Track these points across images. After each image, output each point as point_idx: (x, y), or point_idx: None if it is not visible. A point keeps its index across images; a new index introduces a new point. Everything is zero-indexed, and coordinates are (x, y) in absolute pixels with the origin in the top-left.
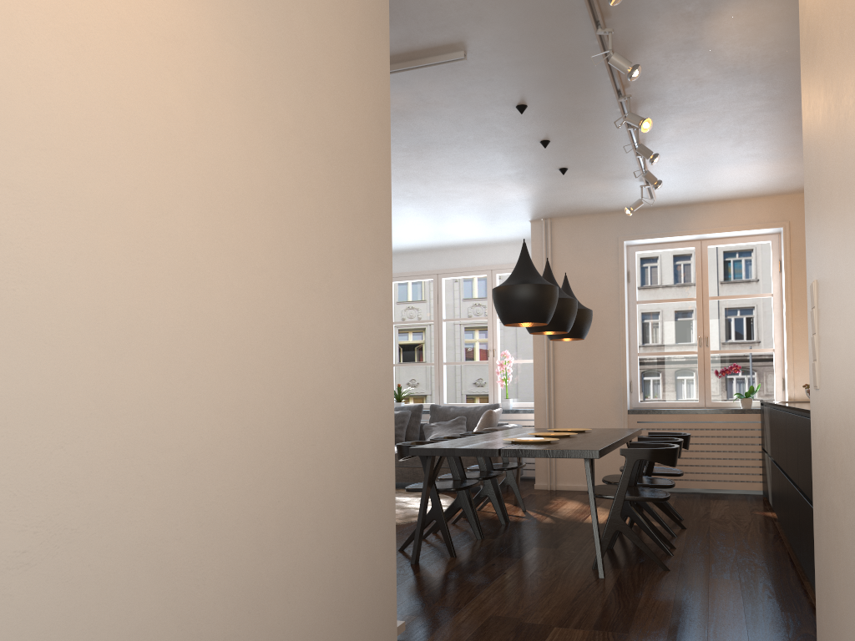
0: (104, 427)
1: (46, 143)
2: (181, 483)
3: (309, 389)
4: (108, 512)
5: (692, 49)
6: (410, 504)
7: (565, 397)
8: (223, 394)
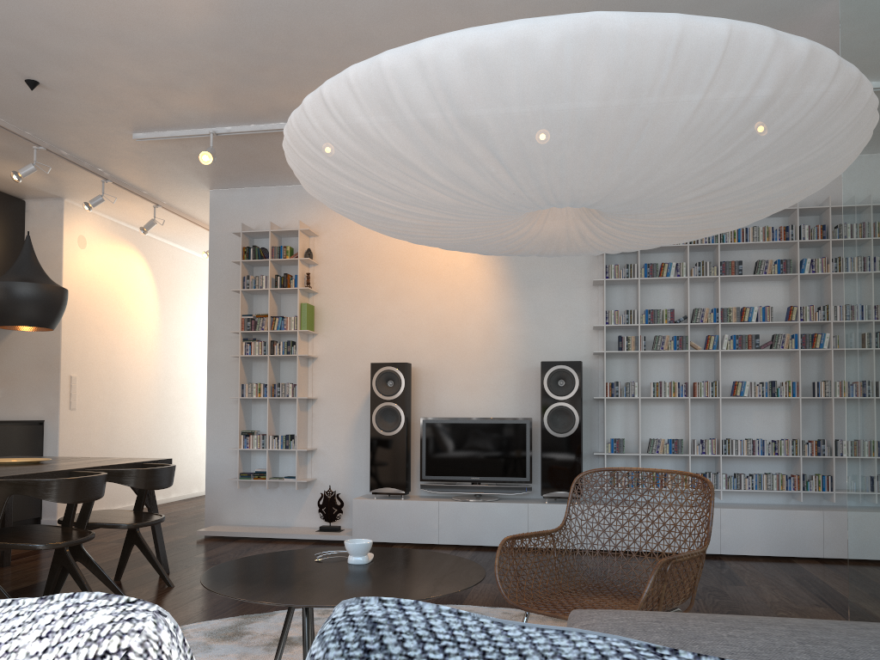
0: None
1: None
2: None
3: None
4: None
5: None
6: None
7: None
8: None
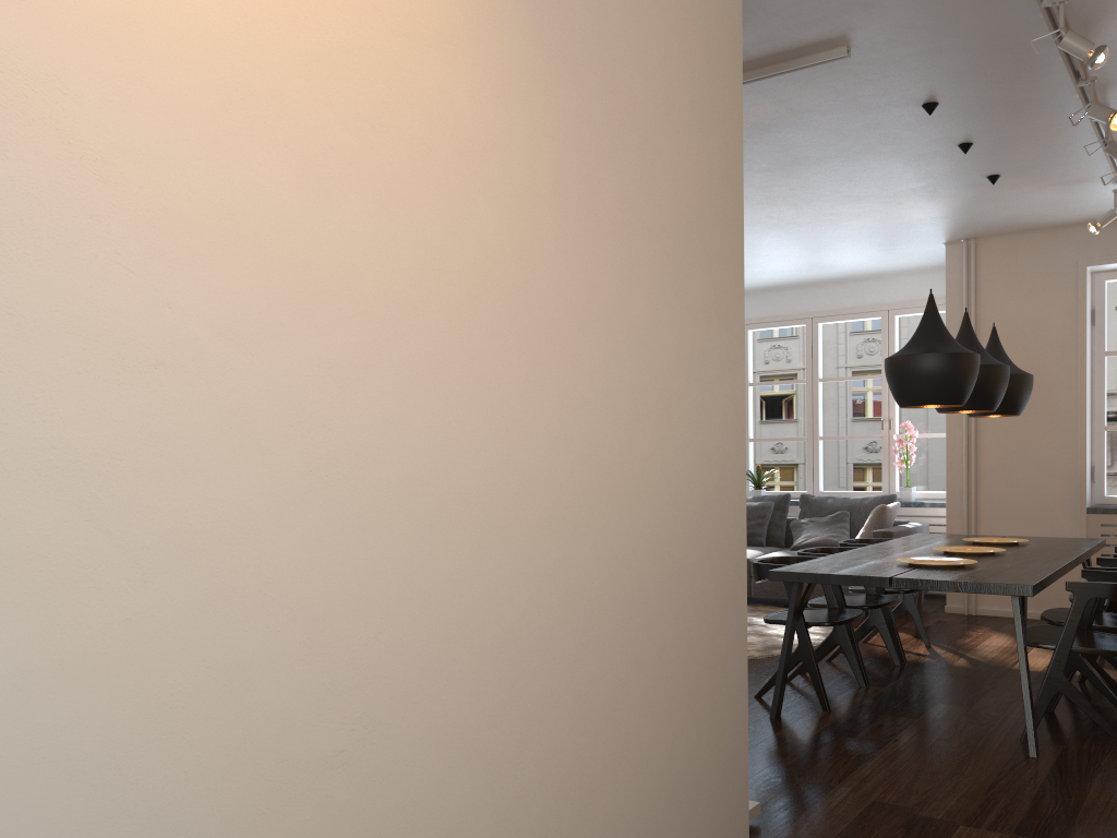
0: (417, 610)
1: (354, 308)
2: (496, 663)
3: (640, 536)
4: (422, 703)
5: None
6: (771, 629)
7: (992, 489)
8: (541, 556)
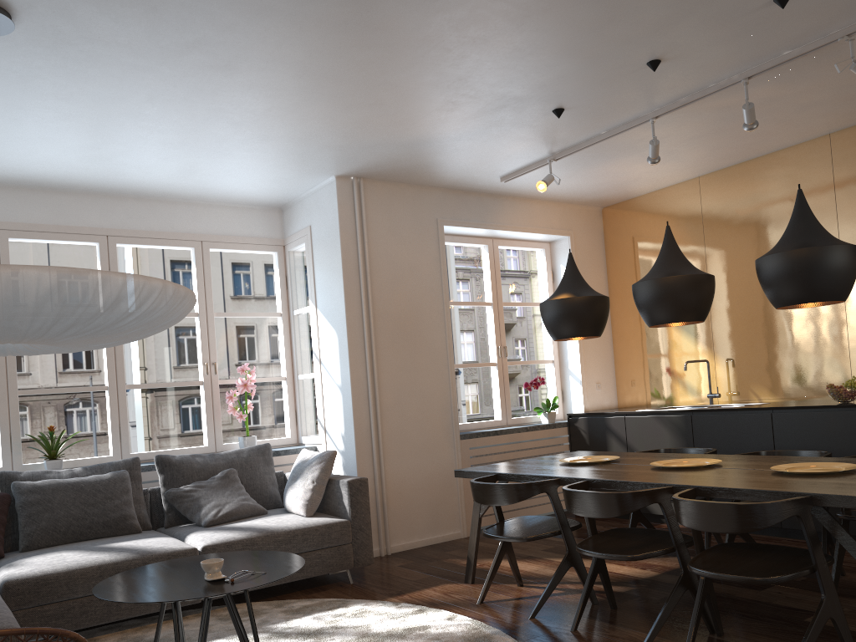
0: None
1: None
2: None
3: None
4: None
5: None
6: (366, 627)
7: (392, 425)
8: None
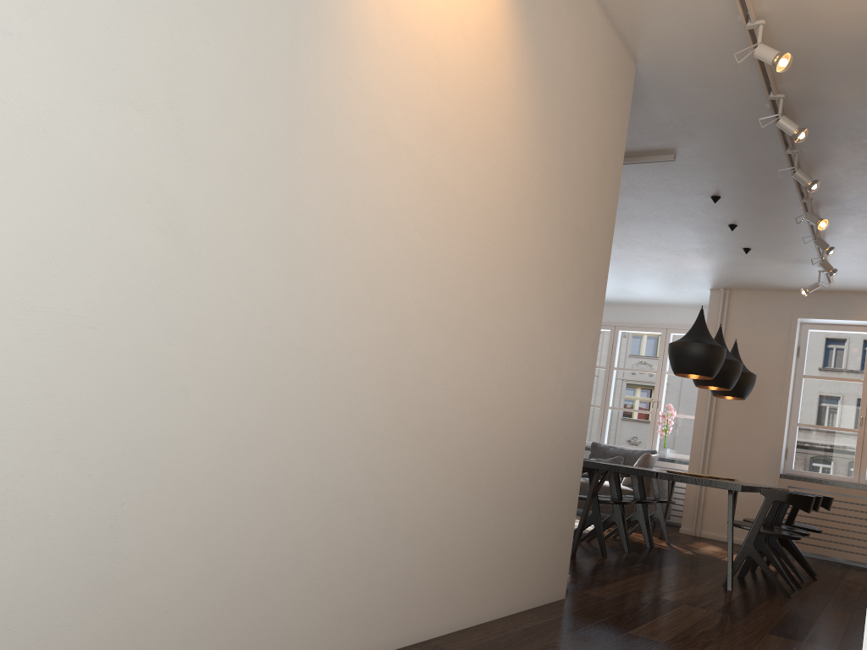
0: (456, 380)
1: (458, 231)
2: (479, 422)
3: (544, 386)
4: (451, 425)
5: None
6: None
7: (721, 453)
8: (504, 377)
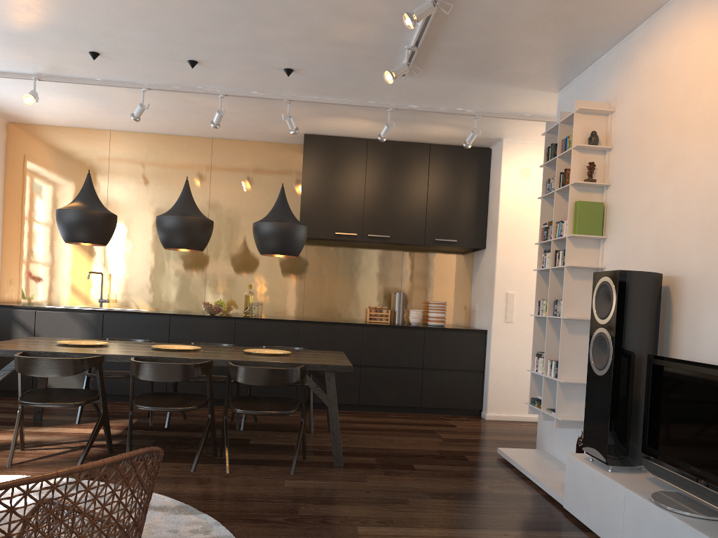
0: None
1: None
2: None
3: None
4: None
5: (336, 115)
6: None
7: None
8: None
